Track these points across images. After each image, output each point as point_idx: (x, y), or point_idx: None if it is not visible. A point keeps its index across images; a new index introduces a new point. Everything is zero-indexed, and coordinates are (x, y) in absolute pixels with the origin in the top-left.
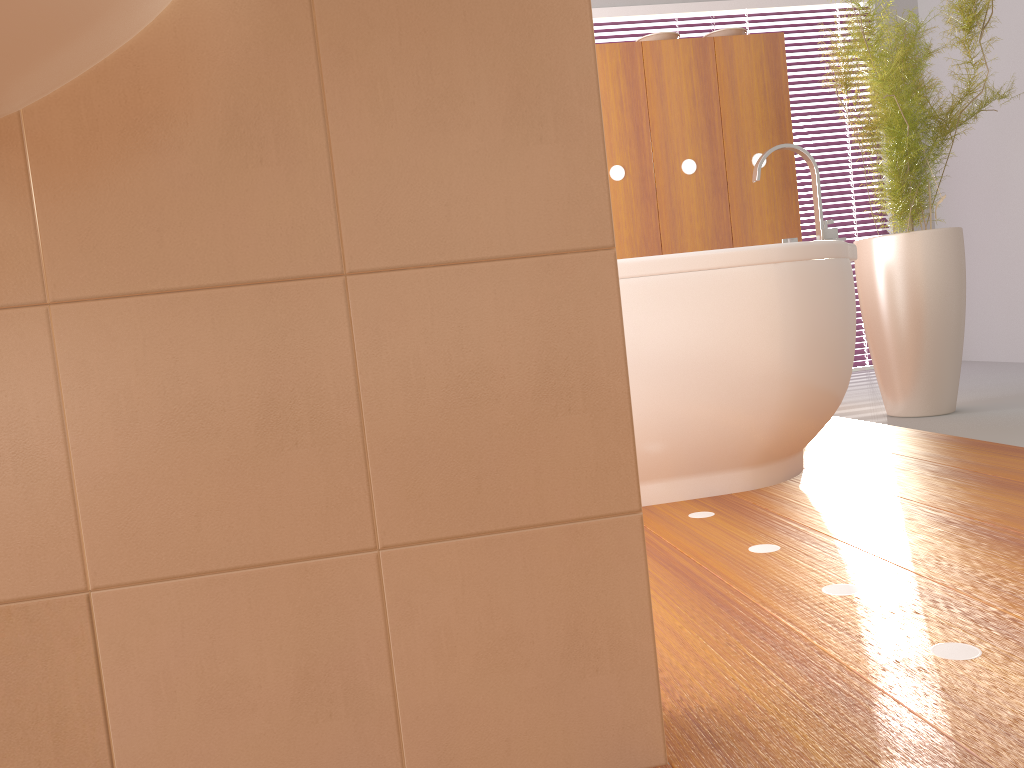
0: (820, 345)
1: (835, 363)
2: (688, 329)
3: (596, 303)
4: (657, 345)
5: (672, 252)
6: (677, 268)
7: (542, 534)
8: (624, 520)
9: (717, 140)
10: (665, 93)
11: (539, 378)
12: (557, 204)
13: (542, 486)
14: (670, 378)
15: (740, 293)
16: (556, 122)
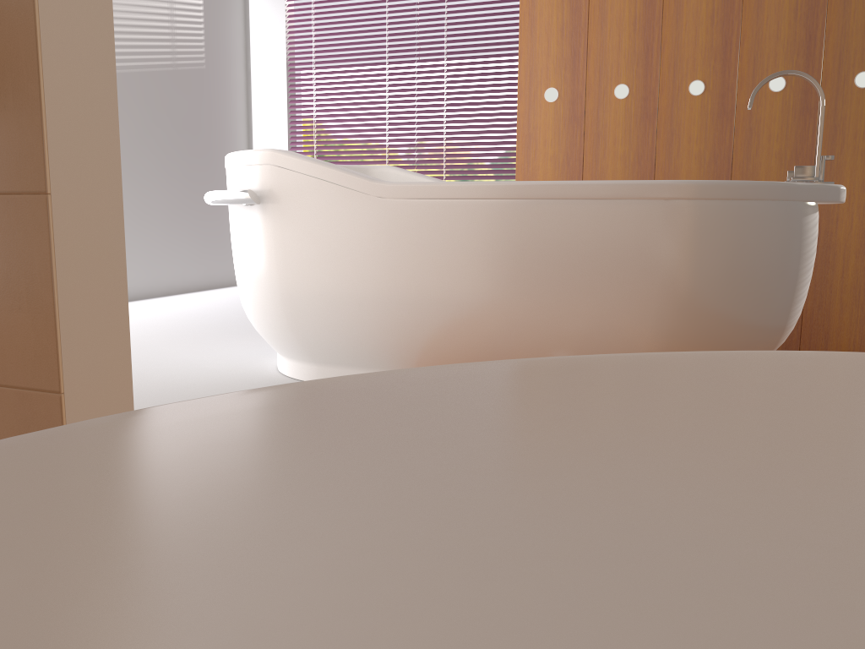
0: (710, 288)
1: (733, 308)
2: (565, 253)
3: (36, 234)
4: (534, 263)
5: (742, 171)
6: (562, 195)
7: (5, 392)
8: (50, 396)
9: (815, 56)
10: (763, 6)
11: (3, 282)
12: (14, 157)
13: (5, 359)
14: (543, 295)
15: (622, 225)
16: (13, 94)
